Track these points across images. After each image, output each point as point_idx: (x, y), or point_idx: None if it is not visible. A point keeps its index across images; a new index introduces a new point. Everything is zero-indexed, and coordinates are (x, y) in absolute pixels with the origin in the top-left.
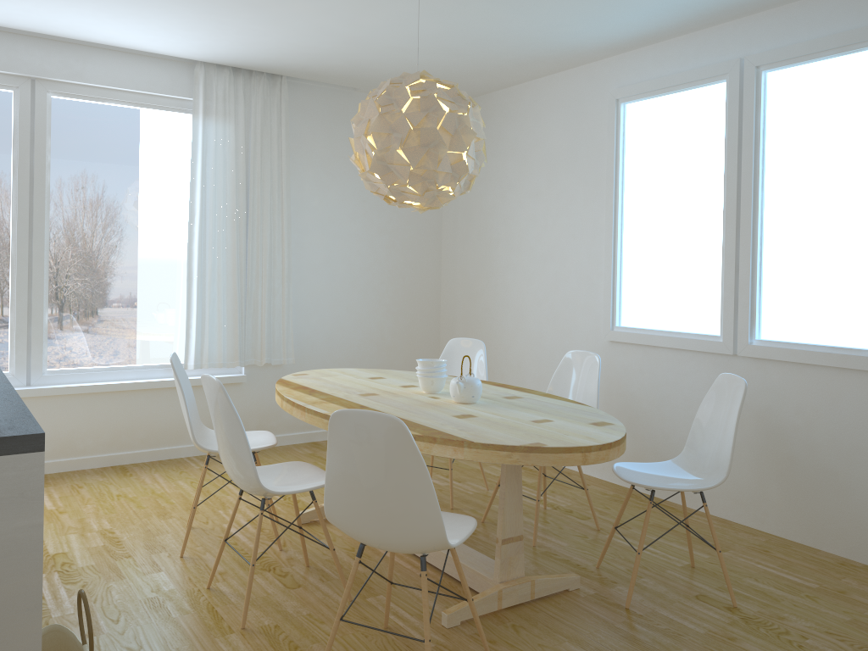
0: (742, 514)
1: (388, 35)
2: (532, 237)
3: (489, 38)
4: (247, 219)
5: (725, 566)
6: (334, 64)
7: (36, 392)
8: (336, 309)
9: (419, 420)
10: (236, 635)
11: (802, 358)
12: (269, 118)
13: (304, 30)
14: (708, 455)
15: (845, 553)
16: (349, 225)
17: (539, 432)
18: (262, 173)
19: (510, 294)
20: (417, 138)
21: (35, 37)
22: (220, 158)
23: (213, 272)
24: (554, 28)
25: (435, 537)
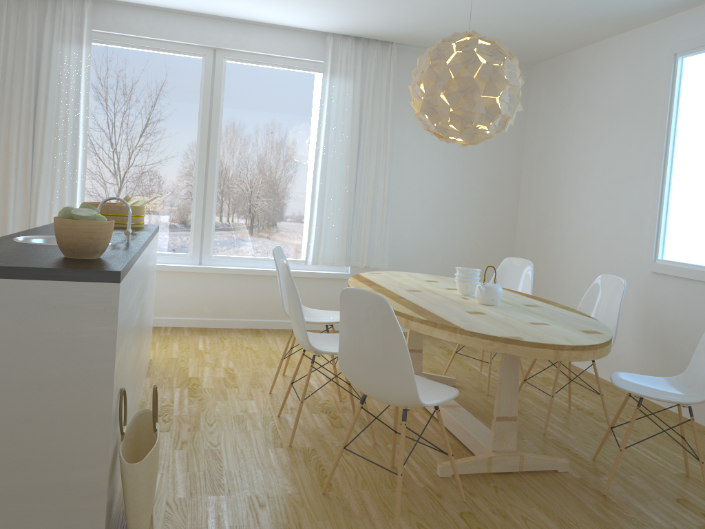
0: None
1: (466, 4)
2: (593, 178)
3: (553, 3)
4: (358, 154)
5: None
6: (430, 31)
7: (204, 269)
8: (426, 229)
9: (435, 310)
10: (284, 449)
11: None
12: (380, 76)
13: (399, 3)
14: (704, 376)
15: None
16: (440, 163)
17: (527, 330)
18: (372, 119)
19: (571, 226)
20: (457, 85)
21: (217, 19)
22: (341, 106)
23: (329, 193)
24: None
25: (409, 395)
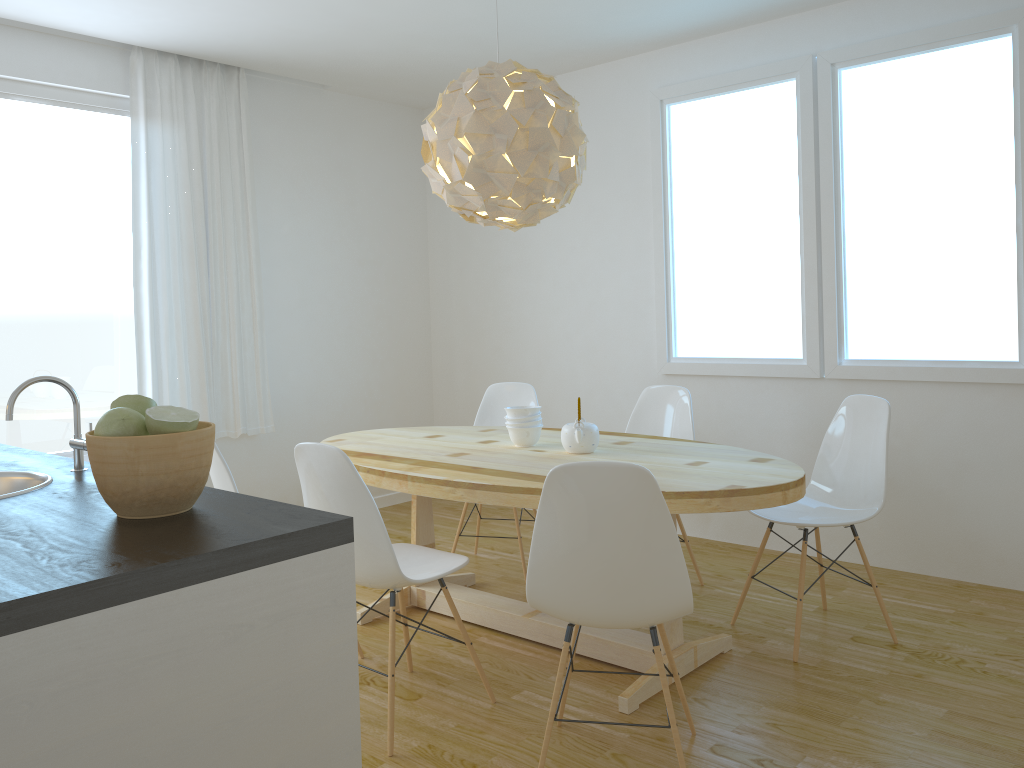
0: (838, 549)
1: (408, 18)
2: (556, 262)
3: (526, 26)
4: (206, 252)
5: (883, 602)
6: (317, 54)
7: None
8: (317, 361)
9: None
10: (390, 765)
11: (900, 375)
12: (226, 122)
13: (305, 8)
14: (845, 485)
15: (956, 574)
16: (326, 256)
17: (715, 475)
18: (222, 192)
19: (529, 330)
20: (524, 140)
21: None
22: (171, 173)
23: (170, 321)
24: (607, 16)
25: (680, 603)
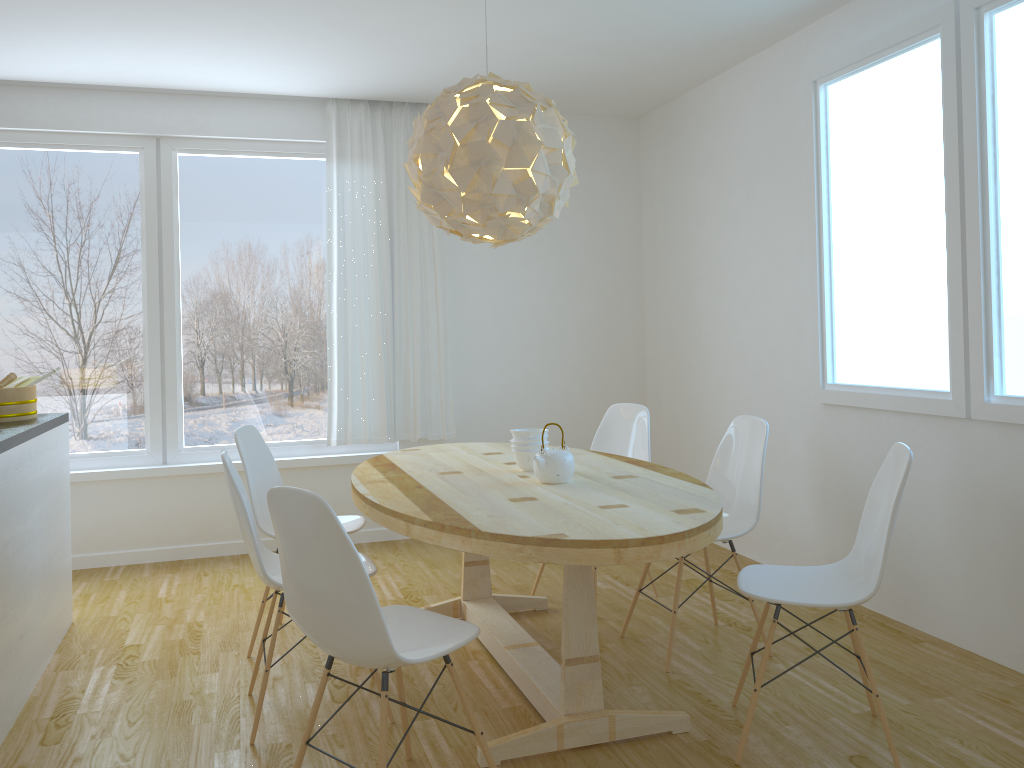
0: (993, 645)
1: (507, 38)
2: (733, 272)
3: (630, 24)
4: (393, 273)
5: (884, 718)
6: None
7: (169, 470)
8: (509, 373)
9: (459, 503)
10: (240, 751)
11: None
12: None
13: (411, 46)
14: (873, 558)
15: None
16: (520, 273)
17: (585, 521)
18: (408, 218)
19: (714, 347)
20: (466, 156)
21: (156, 93)
22: (358, 204)
23: (354, 335)
24: None
25: (381, 649)
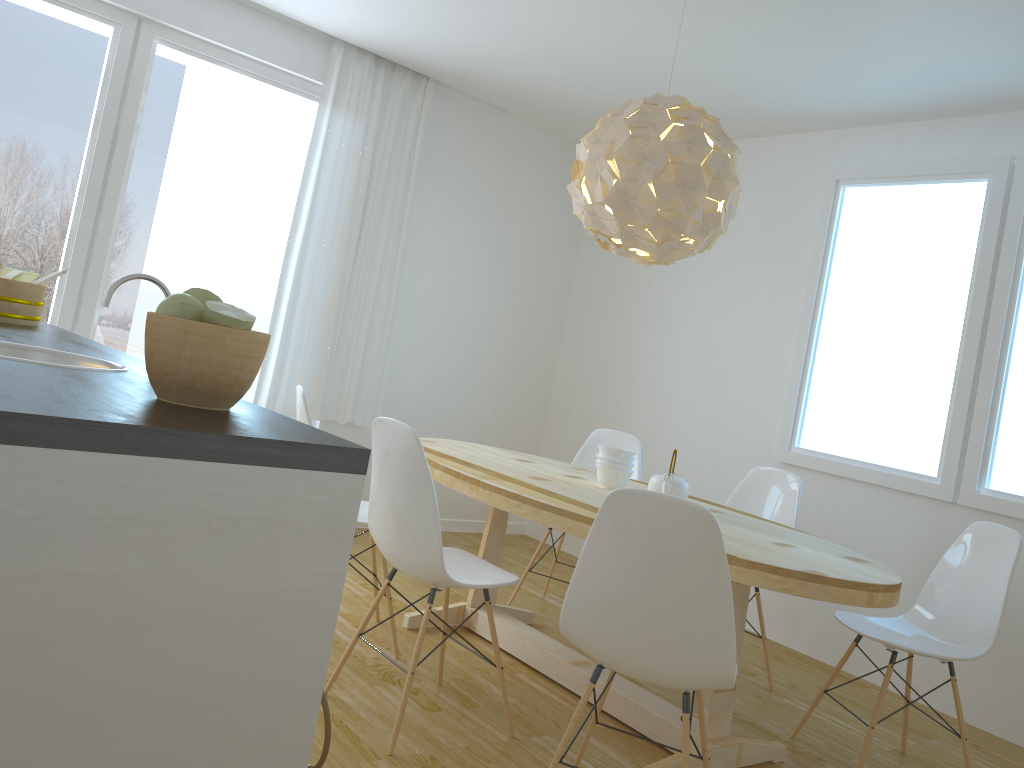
0: (936, 696)
1: (594, 51)
2: (694, 325)
3: (710, 79)
4: (357, 242)
5: (970, 758)
6: (502, 76)
7: None
8: (437, 371)
9: None
10: (386, 763)
11: None
12: (404, 125)
13: (497, 25)
14: (953, 618)
15: None
16: (469, 273)
17: (799, 558)
18: (385, 189)
19: (652, 388)
20: (673, 174)
21: None
22: (342, 161)
23: (308, 298)
24: (795, 82)
25: (720, 672)
